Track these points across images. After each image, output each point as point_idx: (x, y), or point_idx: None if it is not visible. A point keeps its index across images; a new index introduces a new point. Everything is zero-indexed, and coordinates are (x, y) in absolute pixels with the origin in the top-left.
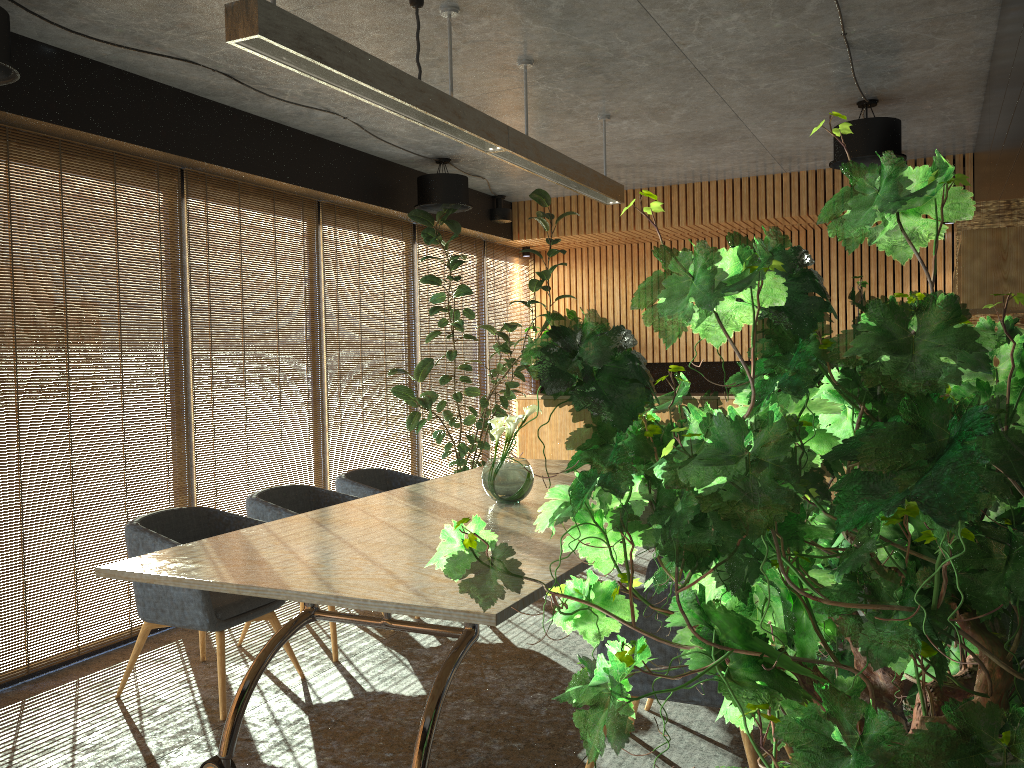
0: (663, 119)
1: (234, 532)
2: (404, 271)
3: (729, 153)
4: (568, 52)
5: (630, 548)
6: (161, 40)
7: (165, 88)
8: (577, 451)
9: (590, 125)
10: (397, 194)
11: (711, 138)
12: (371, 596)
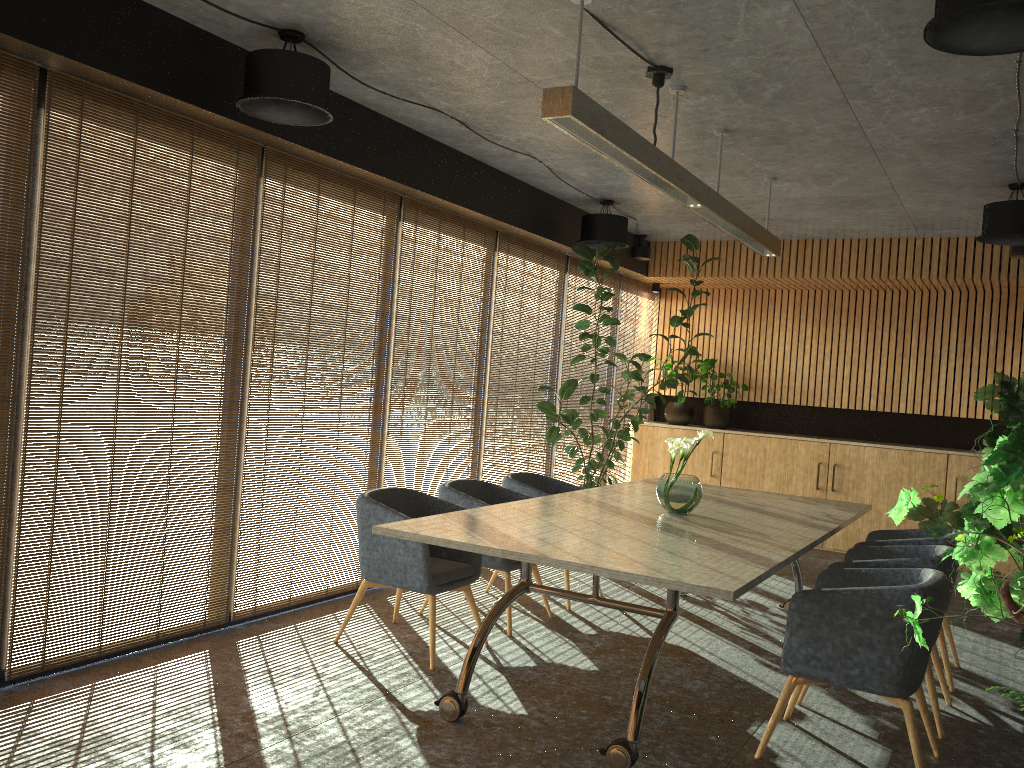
0: (823, 184)
1: (460, 511)
2: (556, 298)
3: (872, 216)
4: (763, 126)
5: (1015, 514)
6: (423, 93)
7: (403, 128)
8: (991, 453)
9: (754, 184)
10: (561, 228)
11: (861, 203)
12: (620, 569)
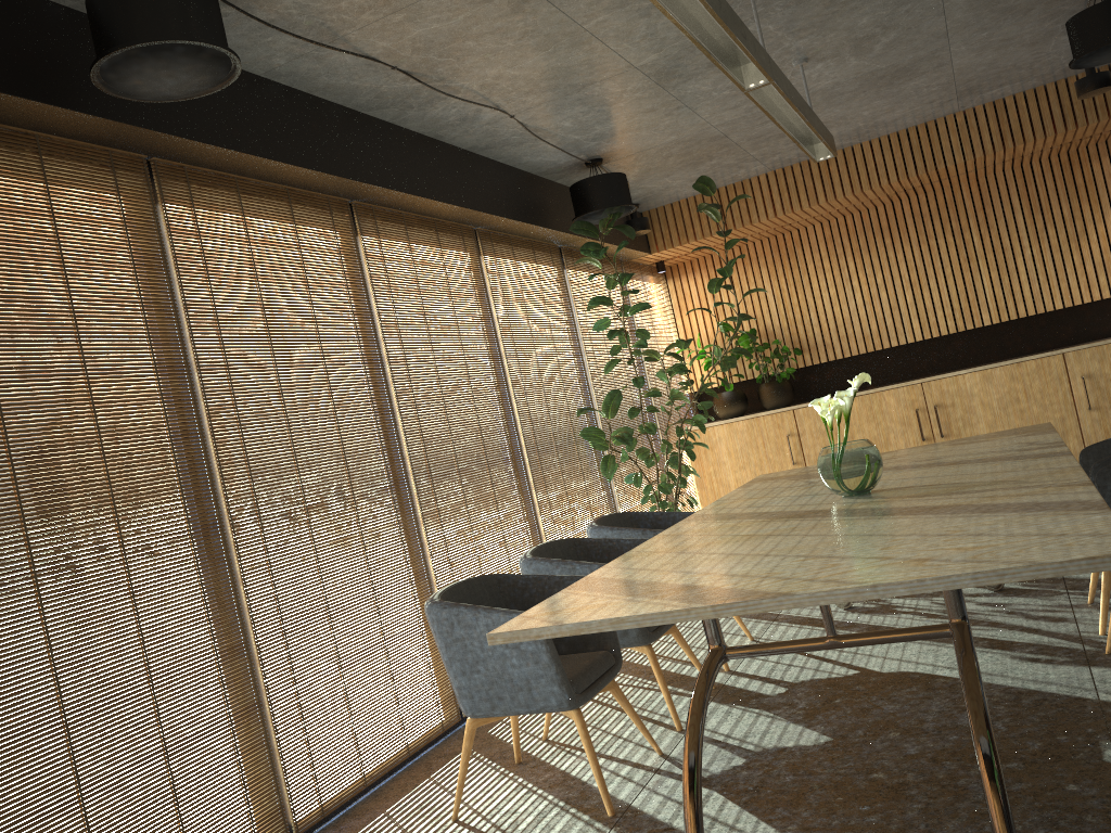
0: (863, 53)
1: (585, 578)
2: (562, 300)
3: (911, 93)
4: None
5: None
6: (350, 30)
7: (330, 105)
8: None
9: None
10: (548, 211)
11: (902, 73)
12: (921, 575)
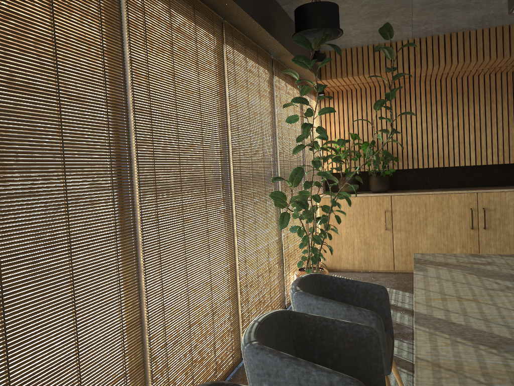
0: None
1: None
2: (269, 96)
3: None
4: None
5: None
6: None
7: None
8: None
9: None
10: (275, 25)
11: None
12: None
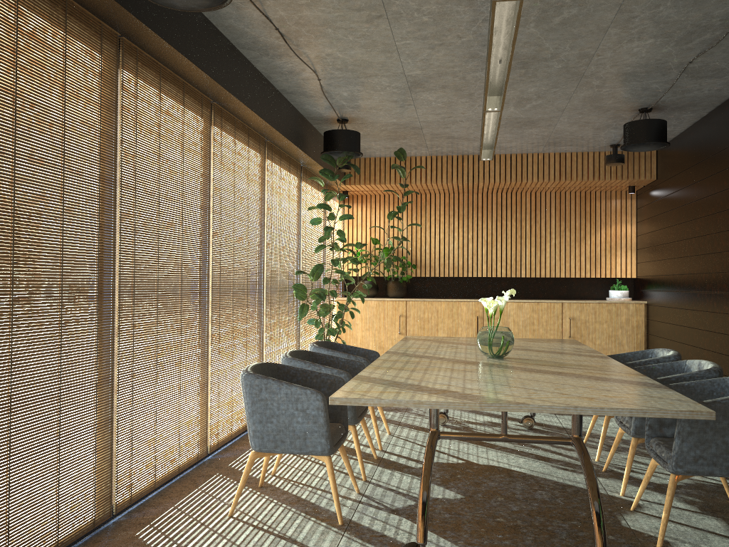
0: (519, 106)
1: (359, 375)
2: (297, 199)
3: (526, 135)
4: (526, 51)
5: None
6: None
7: (223, 38)
8: None
9: (470, 105)
10: (306, 142)
11: (529, 123)
12: (600, 406)
